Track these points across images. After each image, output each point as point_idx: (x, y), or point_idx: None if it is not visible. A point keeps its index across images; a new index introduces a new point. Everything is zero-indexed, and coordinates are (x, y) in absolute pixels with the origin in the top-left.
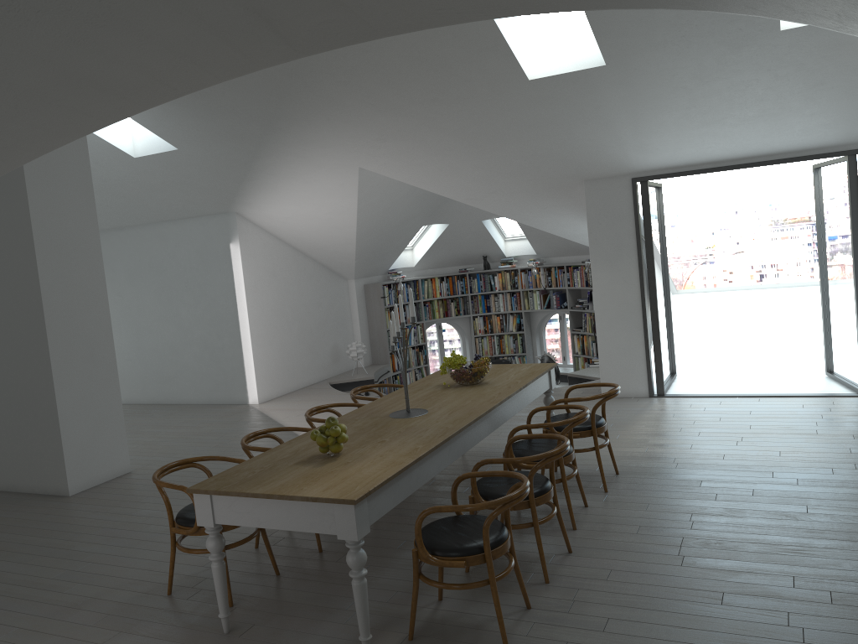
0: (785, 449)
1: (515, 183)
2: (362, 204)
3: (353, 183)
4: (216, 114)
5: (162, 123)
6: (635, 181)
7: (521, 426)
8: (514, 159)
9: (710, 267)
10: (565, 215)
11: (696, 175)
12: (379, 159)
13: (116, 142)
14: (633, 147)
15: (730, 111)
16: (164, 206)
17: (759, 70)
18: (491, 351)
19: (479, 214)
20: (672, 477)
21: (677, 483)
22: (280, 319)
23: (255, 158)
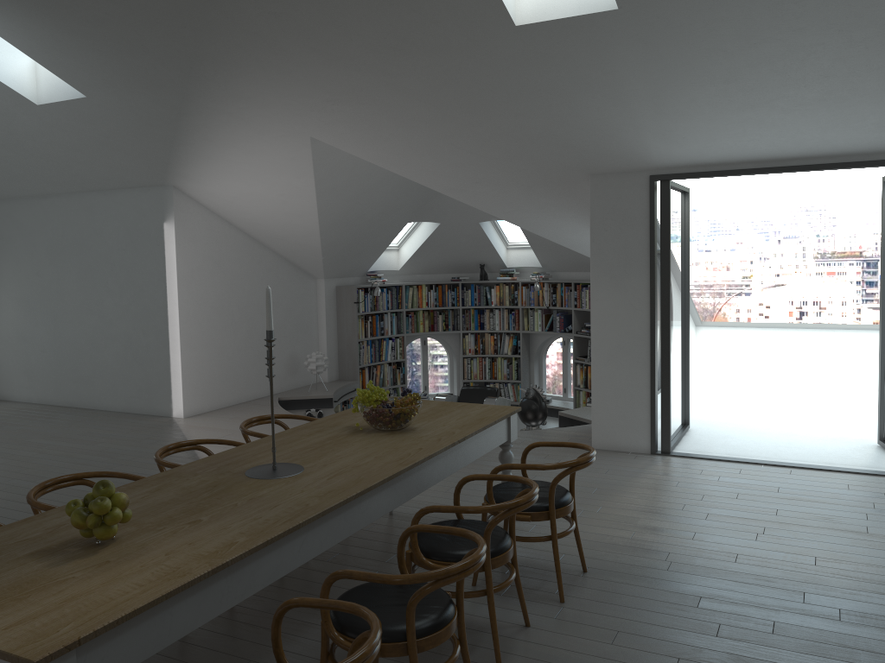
0: (823, 553)
1: (505, 172)
2: (322, 186)
3: (306, 157)
4: (122, 50)
5: (59, 59)
6: (654, 179)
7: (431, 507)
8: (501, 139)
9: (746, 299)
10: (568, 219)
11: (738, 197)
12: (334, 128)
13: (11, 82)
14: (652, 132)
15: (783, 89)
16: (88, 172)
17: (828, 30)
18: (481, 375)
19: (476, 214)
20: (660, 586)
21: (665, 597)
22: (222, 318)
23: (182, 115)
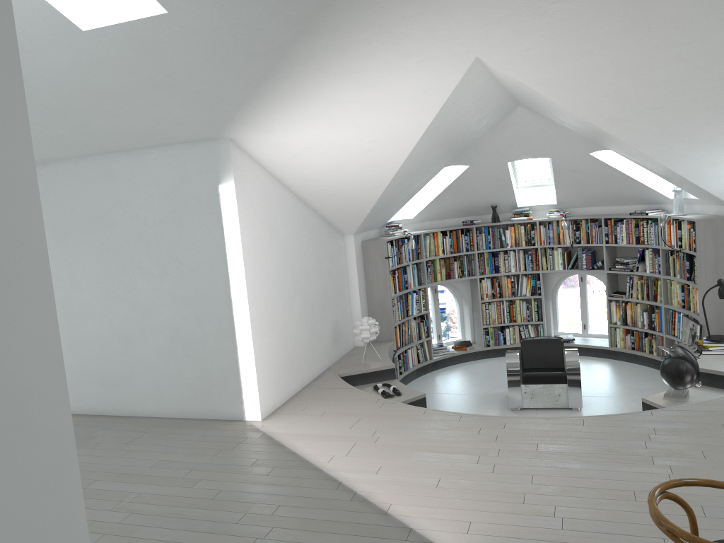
0: None
1: (713, 91)
2: (431, 126)
3: (446, 88)
4: None
5: None
6: None
7: None
8: None
9: None
10: None
11: None
12: (524, 41)
13: None
14: None
15: None
16: (118, 127)
17: None
18: (500, 319)
19: (508, 153)
20: None
21: None
22: (281, 293)
23: (304, 34)
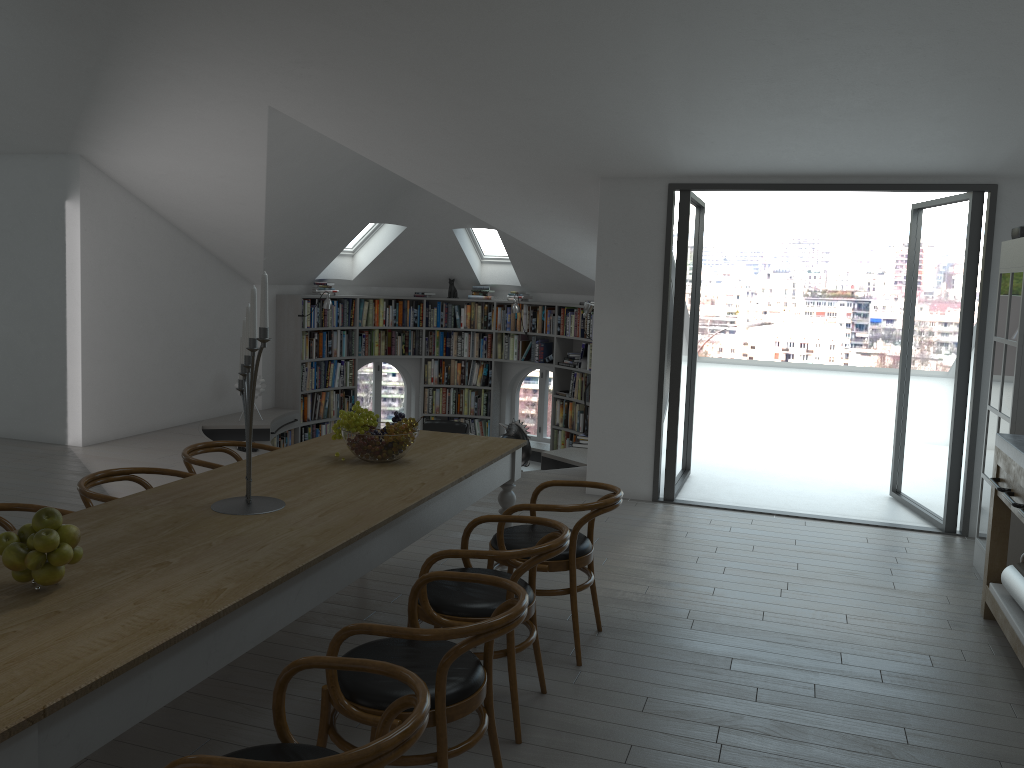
0: (853, 611)
1: (502, 167)
2: (274, 169)
3: (259, 131)
4: None
5: None
6: (673, 188)
7: (447, 551)
8: (503, 128)
9: (730, 337)
10: (568, 229)
11: (728, 223)
12: (301, 97)
13: None
14: (679, 133)
15: (829, 95)
16: None
17: (887, 31)
18: (444, 409)
19: (450, 219)
20: (686, 646)
21: (694, 659)
22: (136, 325)
23: (104, 64)
